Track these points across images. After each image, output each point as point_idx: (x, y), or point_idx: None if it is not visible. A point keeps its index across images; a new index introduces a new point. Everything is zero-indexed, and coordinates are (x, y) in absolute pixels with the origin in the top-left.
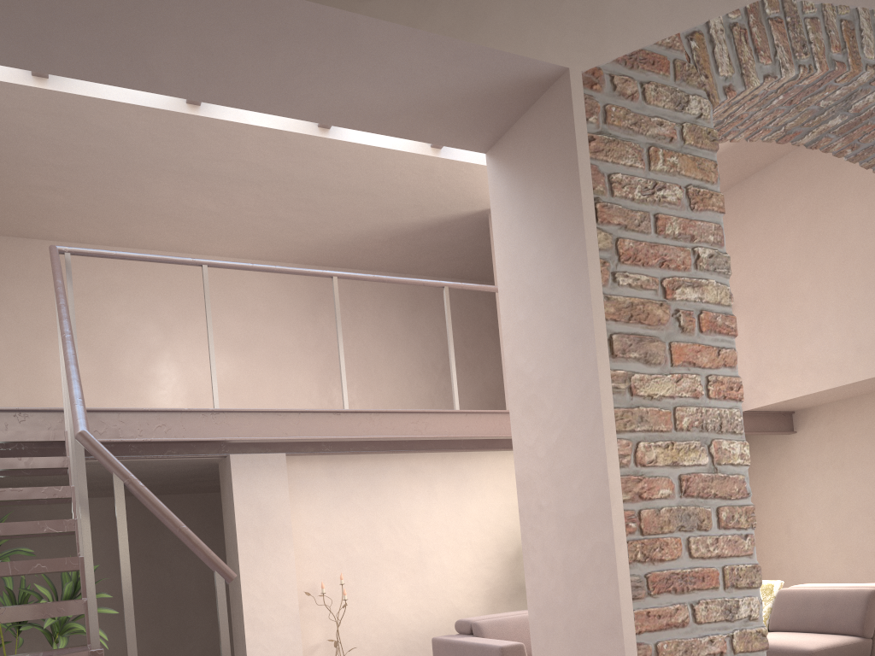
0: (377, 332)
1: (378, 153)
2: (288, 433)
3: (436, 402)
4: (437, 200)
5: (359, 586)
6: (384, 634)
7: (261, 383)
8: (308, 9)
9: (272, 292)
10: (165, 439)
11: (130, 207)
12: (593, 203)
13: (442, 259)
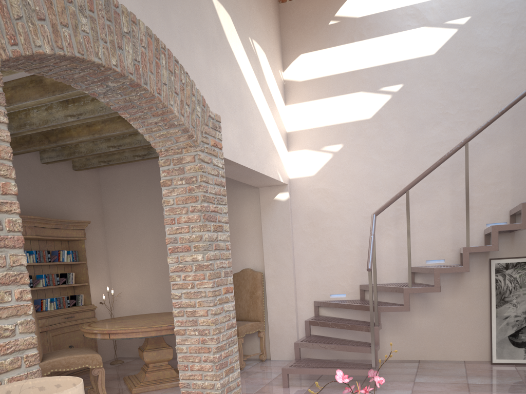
0: None
1: None
2: None
3: None
4: None
5: None
6: None
7: None
8: None
9: None
10: None
11: None
12: None
13: None
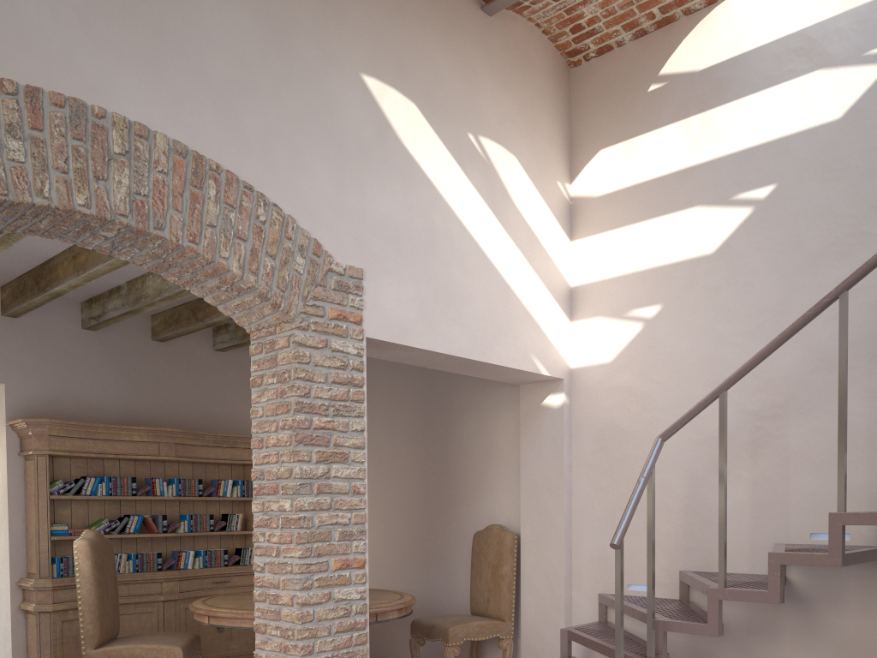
0: None
1: None
2: None
3: None
4: None
5: None
6: None
7: None
8: (400, 361)
9: None
10: None
11: None
12: None
13: None
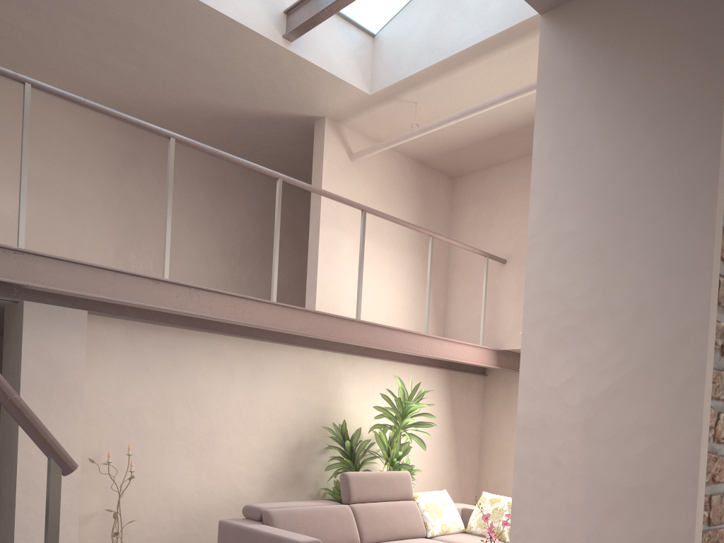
0: (182, 207)
1: (230, 26)
2: (100, 291)
3: (229, 287)
4: (272, 93)
5: (145, 458)
6: (164, 508)
7: (53, 230)
8: None
9: (78, 140)
10: None
11: None
12: None
13: (257, 153)
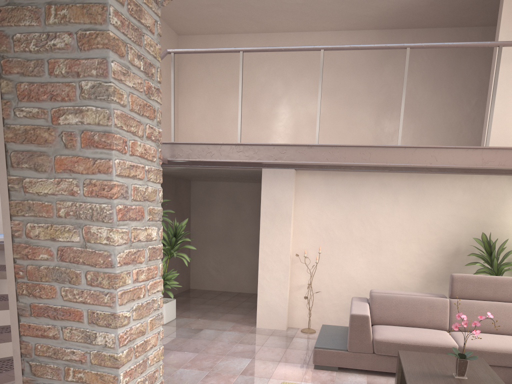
0: (426, 77)
1: None
2: (277, 159)
3: (463, 130)
4: None
5: (333, 255)
6: (344, 287)
7: (338, 117)
8: None
9: (354, 53)
10: (209, 160)
11: (258, 9)
12: None
13: (483, 12)
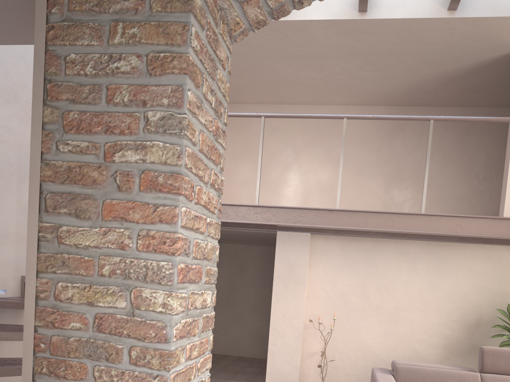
0: (435, 151)
1: (405, 22)
2: (296, 222)
3: (472, 202)
4: (466, 50)
5: (348, 322)
6: (359, 356)
7: (347, 185)
8: None
9: (364, 126)
10: (225, 221)
11: (273, 81)
12: (43, 84)
13: (491, 94)
